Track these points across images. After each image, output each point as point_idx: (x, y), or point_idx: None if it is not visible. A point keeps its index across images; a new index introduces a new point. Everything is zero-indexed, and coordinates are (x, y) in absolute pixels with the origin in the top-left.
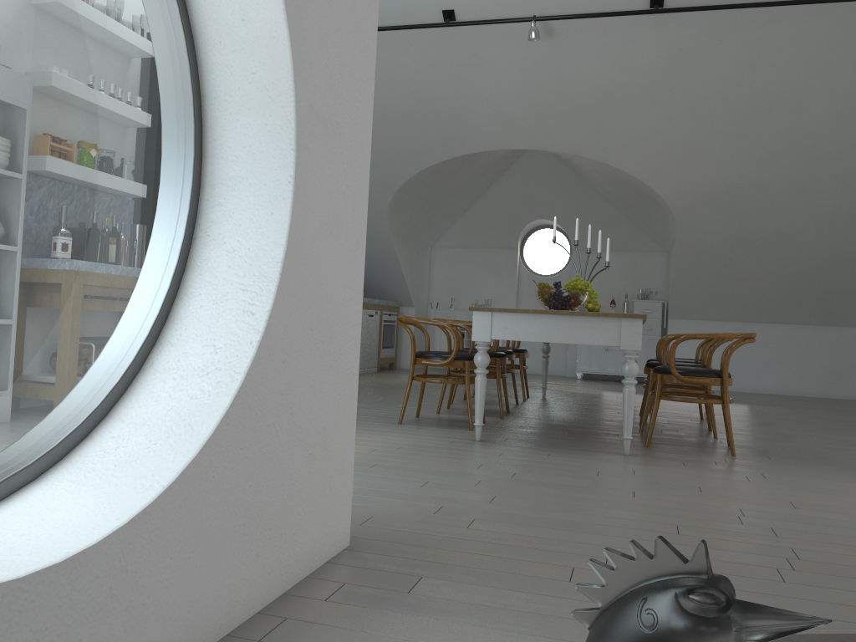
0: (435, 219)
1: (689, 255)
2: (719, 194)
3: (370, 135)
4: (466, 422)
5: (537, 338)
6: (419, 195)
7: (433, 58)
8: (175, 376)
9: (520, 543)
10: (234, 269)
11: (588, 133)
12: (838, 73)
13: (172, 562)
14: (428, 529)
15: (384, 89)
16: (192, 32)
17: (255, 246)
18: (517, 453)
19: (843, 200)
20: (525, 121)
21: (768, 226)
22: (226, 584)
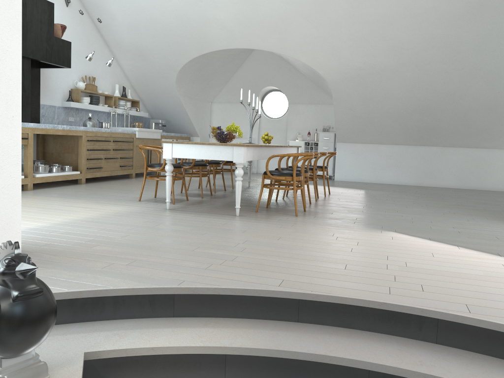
0: (209, 87)
1: (341, 107)
2: (352, 73)
3: (20, 65)
4: (178, 200)
5: (194, 157)
6: (193, 74)
7: None
8: None
9: (105, 254)
10: None
11: (275, 39)
12: (404, 4)
13: None
14: (70, 248)
15: (161, 14)
16: None
17: None
18: (178, 215)
19: (419, 75)
20: (240, 32)
21: (381, 91)
22: None
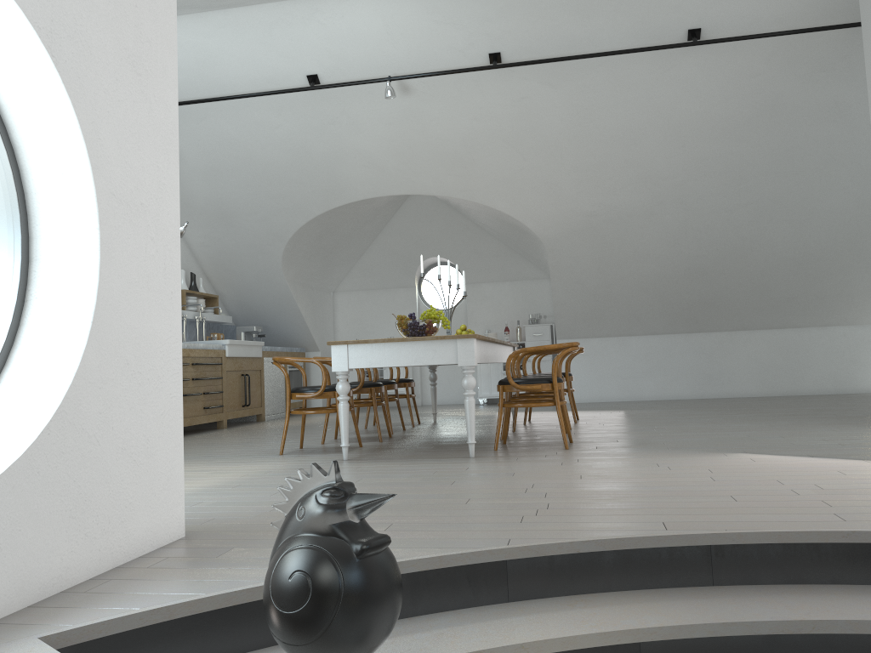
0: (332, 265)
1: (564, 279)
2: (579, 222)
3: (178, 208)
4: None
5: (388, 363)
6: (311, 244)
7: (304, 118)
8: (10, 404)
9: None
10: (57, 322)
11: (455, 176)
12: (659, 110)
13: (5, 531)
14: (258, 521)
15: (262, 148)
16: (13, 146)
17: (72, 302)
18: (374, 465)
19: (686, 219)
20: (397, 169)
21: (627, 247)
22: (57, 554)
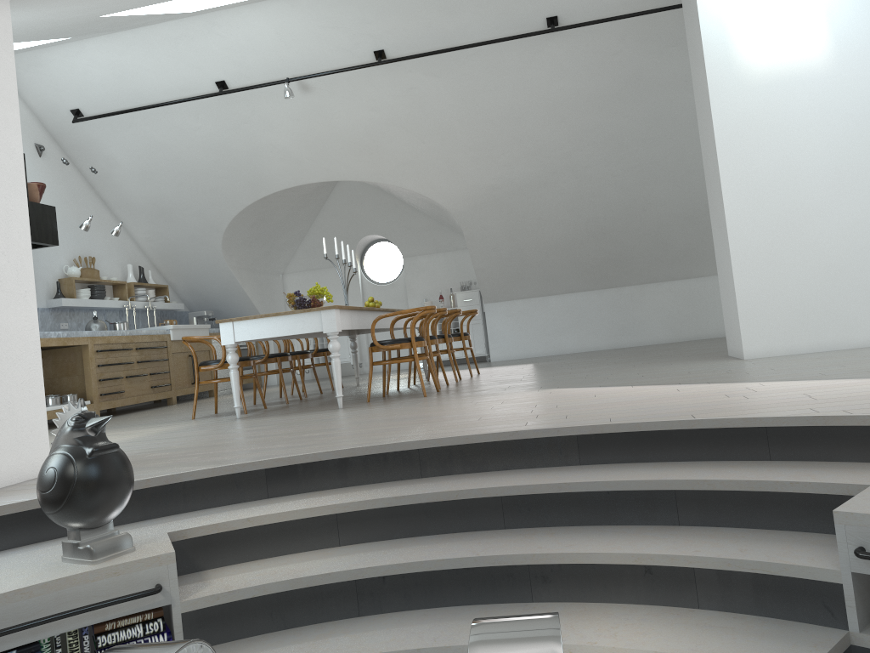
0: (275, 249)
1: (480, 248)
2: (484, 195)
3: (28, 227)
4: (251, 410)
5: (267, 335)
6: (248, 232)
7: (220, 120)
8: None
9: (165, 456)
10: None
11: (364, 162)
12: (535, 90)
13: None
14: None
15: (187, 149)
16: None
17: None
18: (255, 420)
19: (579, 185)
20: (311, 160)
21: (532, 215)
22: None
